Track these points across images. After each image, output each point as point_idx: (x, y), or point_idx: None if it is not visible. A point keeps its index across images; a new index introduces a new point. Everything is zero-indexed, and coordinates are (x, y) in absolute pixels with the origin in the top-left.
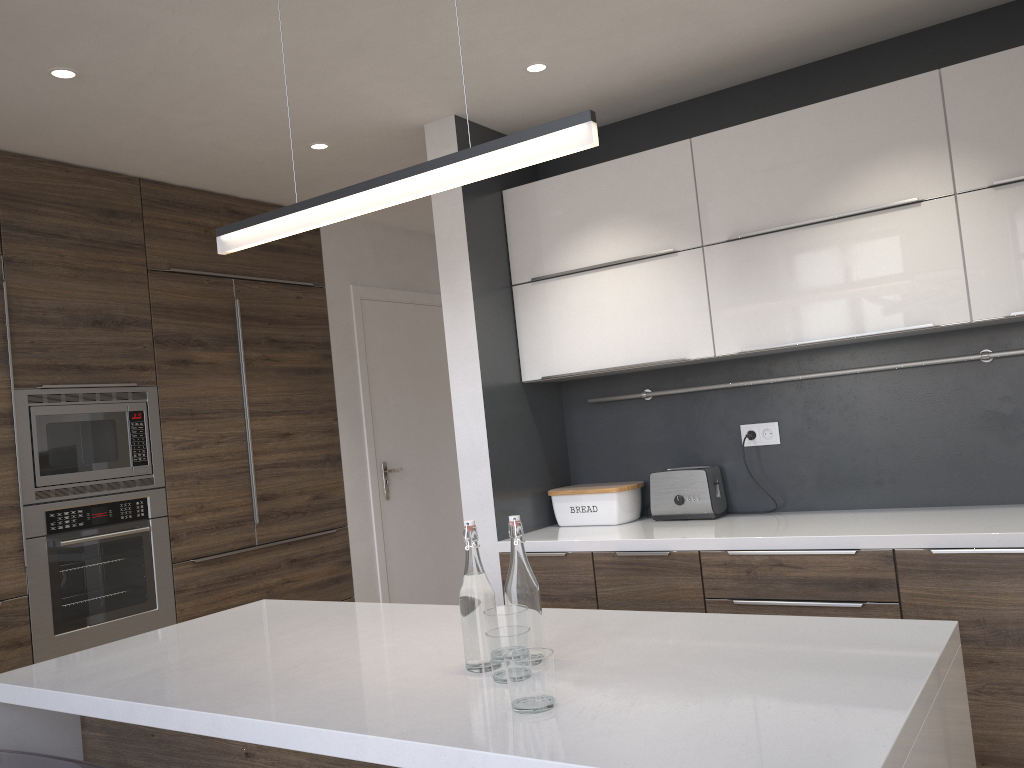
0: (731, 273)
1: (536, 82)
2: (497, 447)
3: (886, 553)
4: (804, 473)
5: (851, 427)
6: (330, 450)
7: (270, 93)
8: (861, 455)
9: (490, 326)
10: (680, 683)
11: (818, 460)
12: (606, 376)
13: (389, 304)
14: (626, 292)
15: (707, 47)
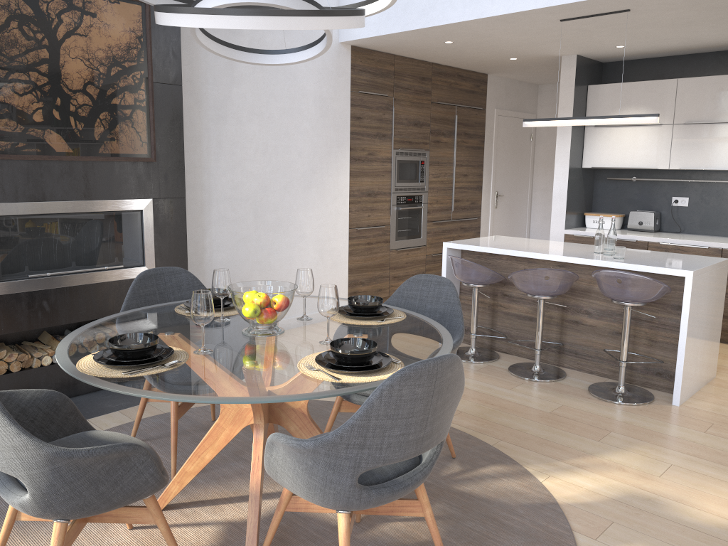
0: (682, 137)
1: (617, 49)
2: (569, 193)
3: (719, 249)
4: (695, 219)
5: (719, 203)
6: (479, 183)
7: (512, 48)
8: (720, 215)
9: (575, 144)
10: (653, 259)
11: (702, 215)
12: (616, 169)
13: (508, 118)
14: (636, 137)
15: (693, 45)
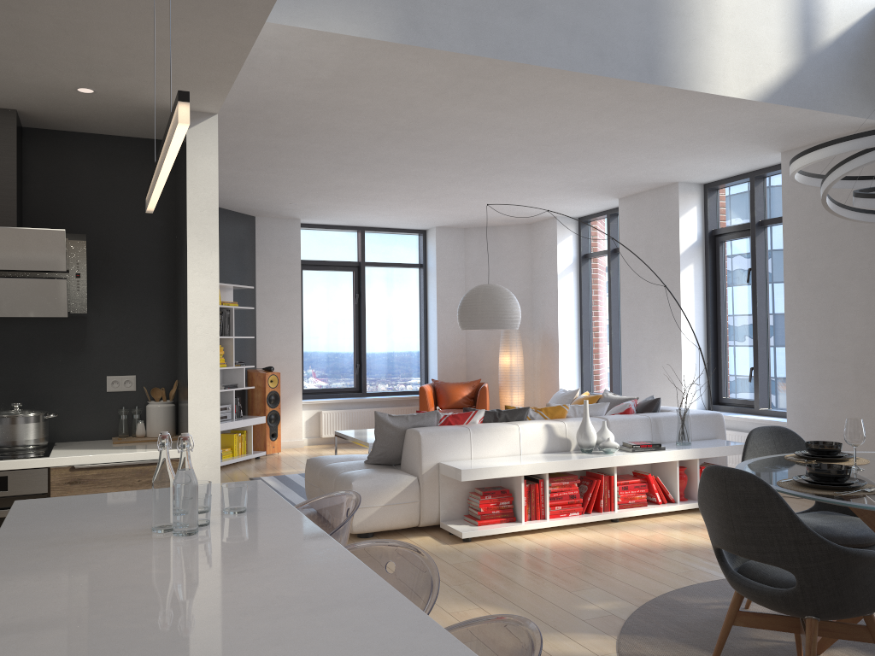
0: None
1: None
2: None
3: None
4: None
5: None
6: None
7: None
8: None
9: None
10: None
11: None
12: None
13: None
14: None
15: None
